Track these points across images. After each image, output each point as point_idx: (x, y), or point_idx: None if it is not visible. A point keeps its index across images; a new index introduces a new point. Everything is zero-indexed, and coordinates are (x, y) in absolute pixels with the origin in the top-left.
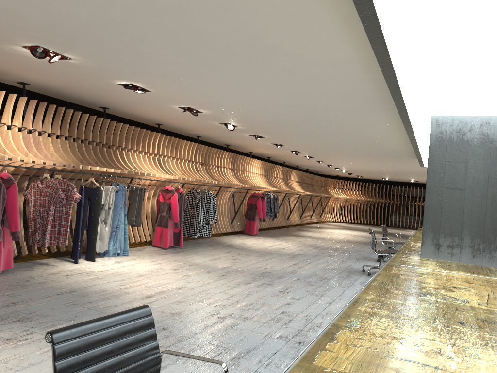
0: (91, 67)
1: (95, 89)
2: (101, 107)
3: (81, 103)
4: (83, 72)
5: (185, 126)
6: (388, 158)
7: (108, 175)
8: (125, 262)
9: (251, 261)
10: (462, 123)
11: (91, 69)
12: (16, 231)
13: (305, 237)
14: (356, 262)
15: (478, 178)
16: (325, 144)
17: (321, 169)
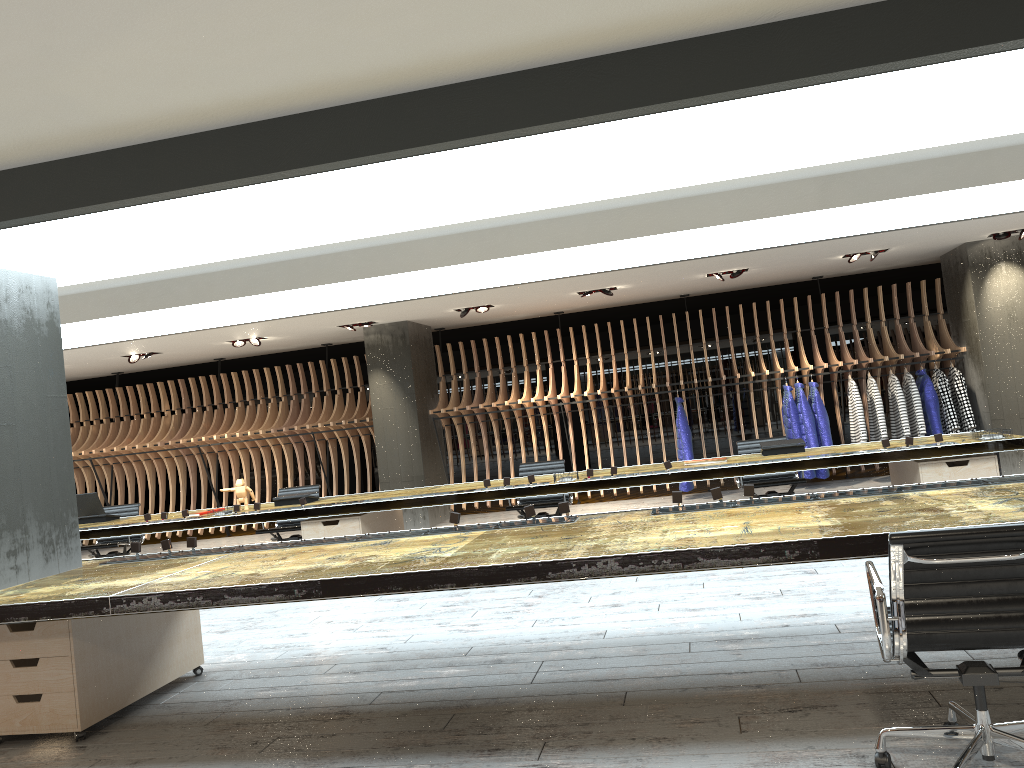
0: None
1: None
2: None
3: None
4: None
5: None
6: None
7: None
8: None
9: None
10: None
11: None
12: None
13: None
14: None
15: (32, 400)
16: None
17: None
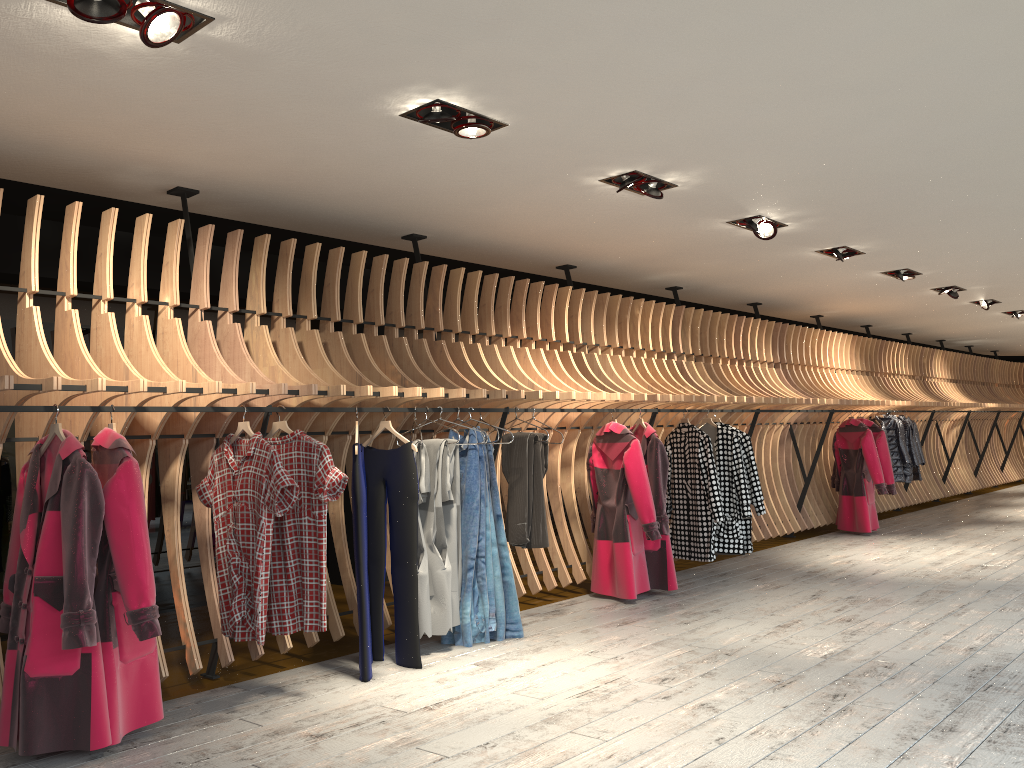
0: (292, 49)
1: (355, 161)
2: (405, 236)
3: (354, 235)
4: (285, 86)
5: (634, 257)
6: None
7: (433, 409)
8: (511, 661)
9: (905, 622)
10: None
11: (295, 62)
12: (141, 610)
13: (1019, 525)
14: None
15: None
16: None
17: (1010, 339)
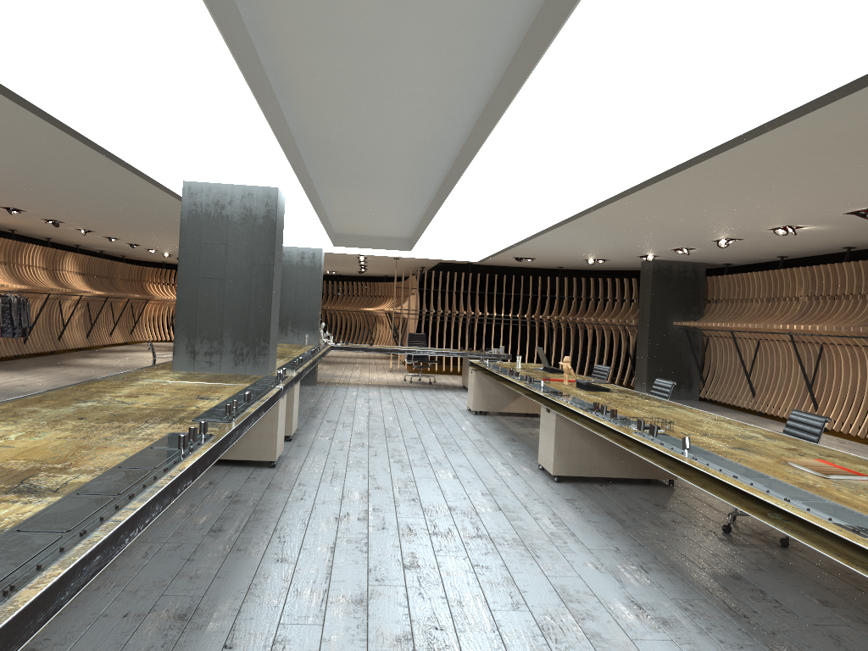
0: None
1: None
2: None
3: None
4: None
5: None
6: None
7: None
8: None
9: None
10: (221, 193)
11: None
12: None
13: (80, 367)
14: None
15: (241, 265)
16: (94, 210)
17: (126, 251)
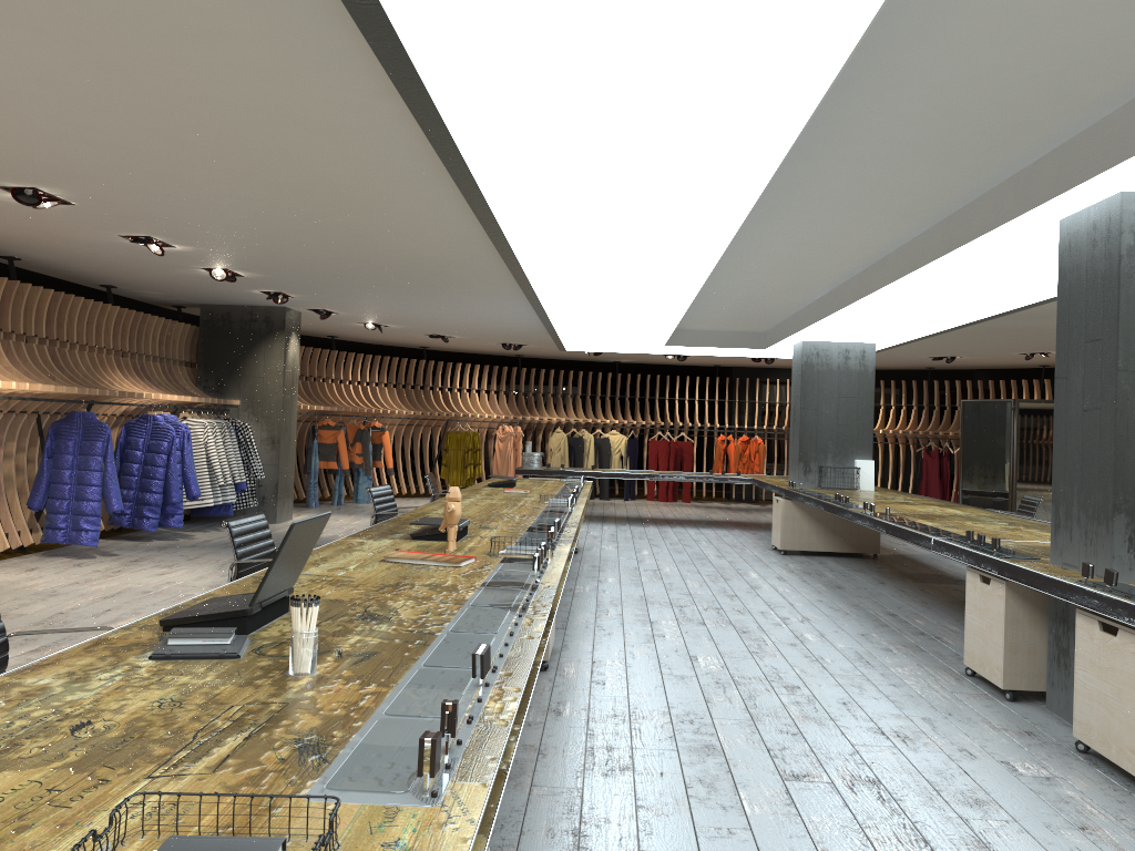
0: None
1: None
2: None
3: None
4: None
5: None
6: None
7: None
8: None
9: None
10: None
11: None
12: None
13: None
14: None
15: None
16: None
17: None
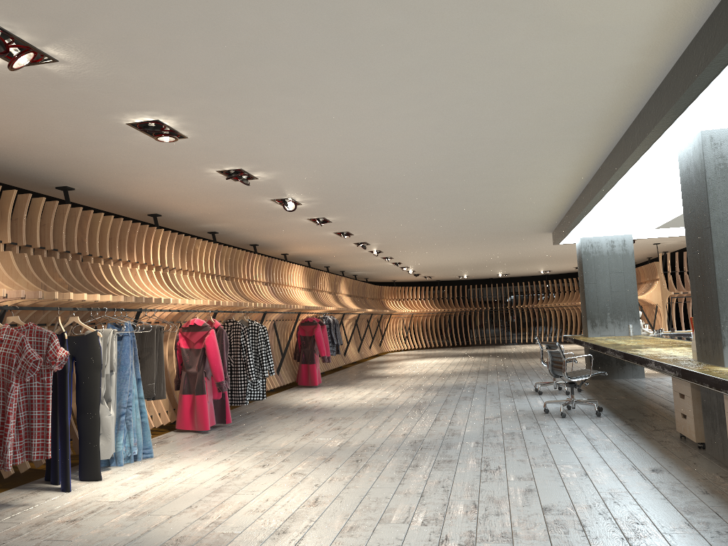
0: (92, 83)
1: (69, 142)
2: (60, 187)
3: (20, 182)
4: (66, 98)
5: (203, 213)
6: (501, 238)
7: (101, 309)
8: (160, 469)
9: (366, 426)
10: None
11: (87, 89)
12: None
13: (391, 377)
14: (512, 400)
15: None
16: (425, 222)
17: (377, 272)
